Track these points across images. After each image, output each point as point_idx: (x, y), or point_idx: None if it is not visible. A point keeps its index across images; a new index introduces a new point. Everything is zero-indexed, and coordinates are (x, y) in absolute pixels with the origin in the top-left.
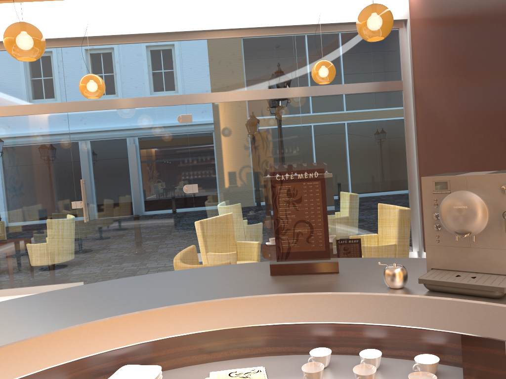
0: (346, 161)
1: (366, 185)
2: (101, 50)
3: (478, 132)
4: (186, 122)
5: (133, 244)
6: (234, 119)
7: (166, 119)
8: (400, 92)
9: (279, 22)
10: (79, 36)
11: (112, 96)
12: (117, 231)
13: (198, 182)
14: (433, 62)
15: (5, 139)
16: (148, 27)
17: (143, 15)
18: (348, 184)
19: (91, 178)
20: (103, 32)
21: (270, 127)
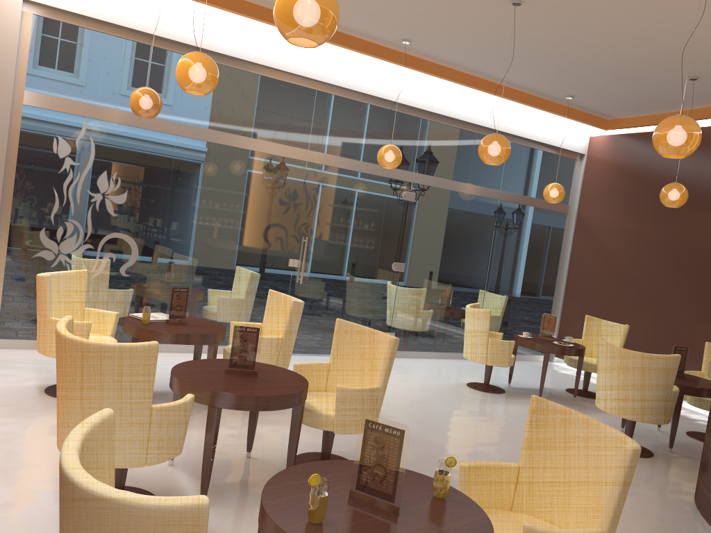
0: (519, 266)
1: (527, 291)
2: (353, 105)
3: (654, 272)
4: (409, 200)
5: (336, 314)
6: (447, 207)
7: (393, 192)
8: (565, 215)
9: (502, 128)
10: (340, 86)
11: (352, 156)
12: (325, 298)
13: (406, 262)
14: (610, 202)
15: (238, 174)
16: (402, 97)
17: (401, 83)
18: (515, 288)
19: (314, 238)
20: (363, 89)
21: (472, 222)
